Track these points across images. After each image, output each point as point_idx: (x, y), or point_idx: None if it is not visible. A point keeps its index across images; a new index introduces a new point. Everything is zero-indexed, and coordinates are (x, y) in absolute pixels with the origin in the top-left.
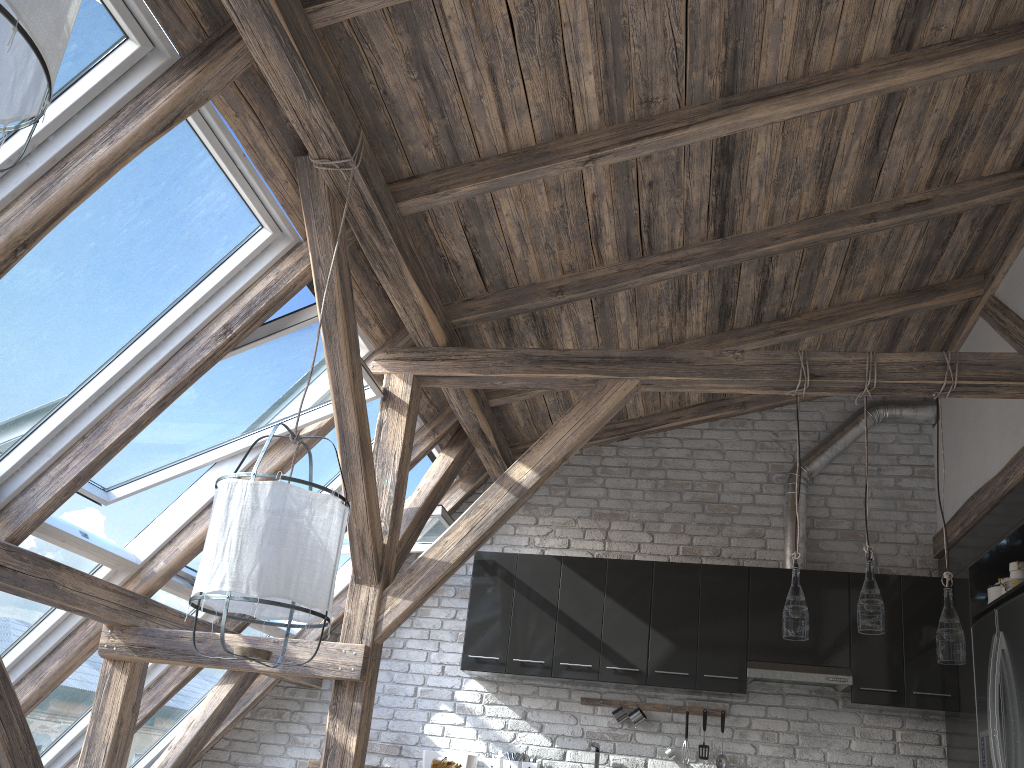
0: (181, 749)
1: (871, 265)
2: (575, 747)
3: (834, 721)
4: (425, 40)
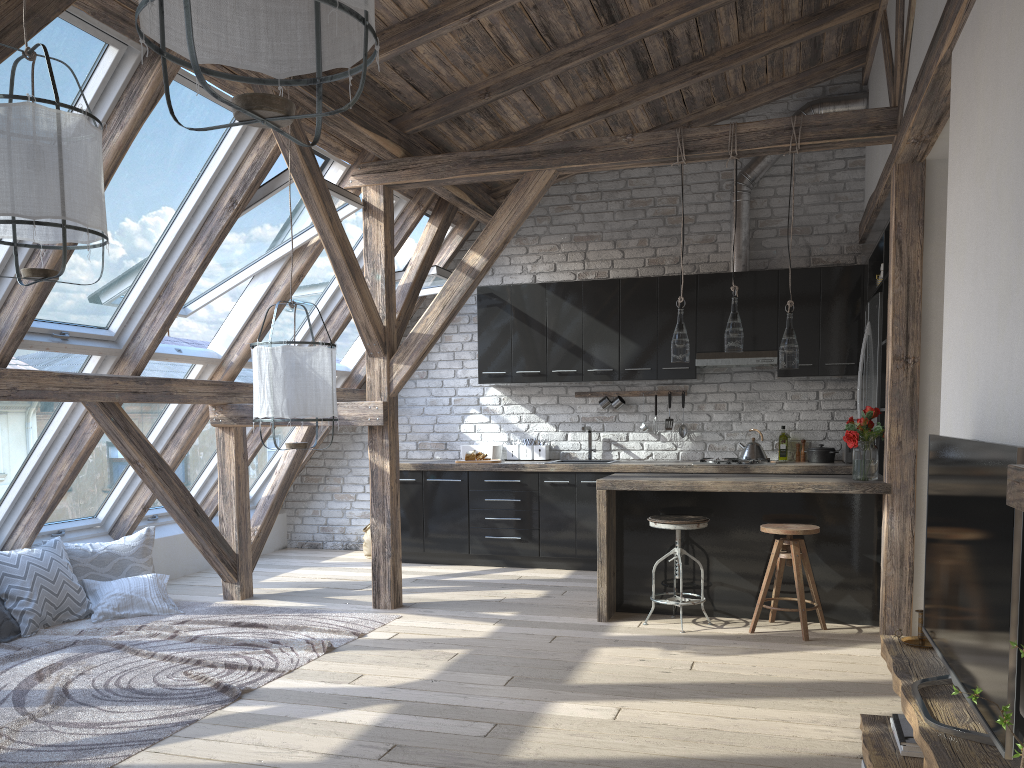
0: (283, 473)
1: (764, 7)
2: (574, 430)
3: (771, 389)
4: None
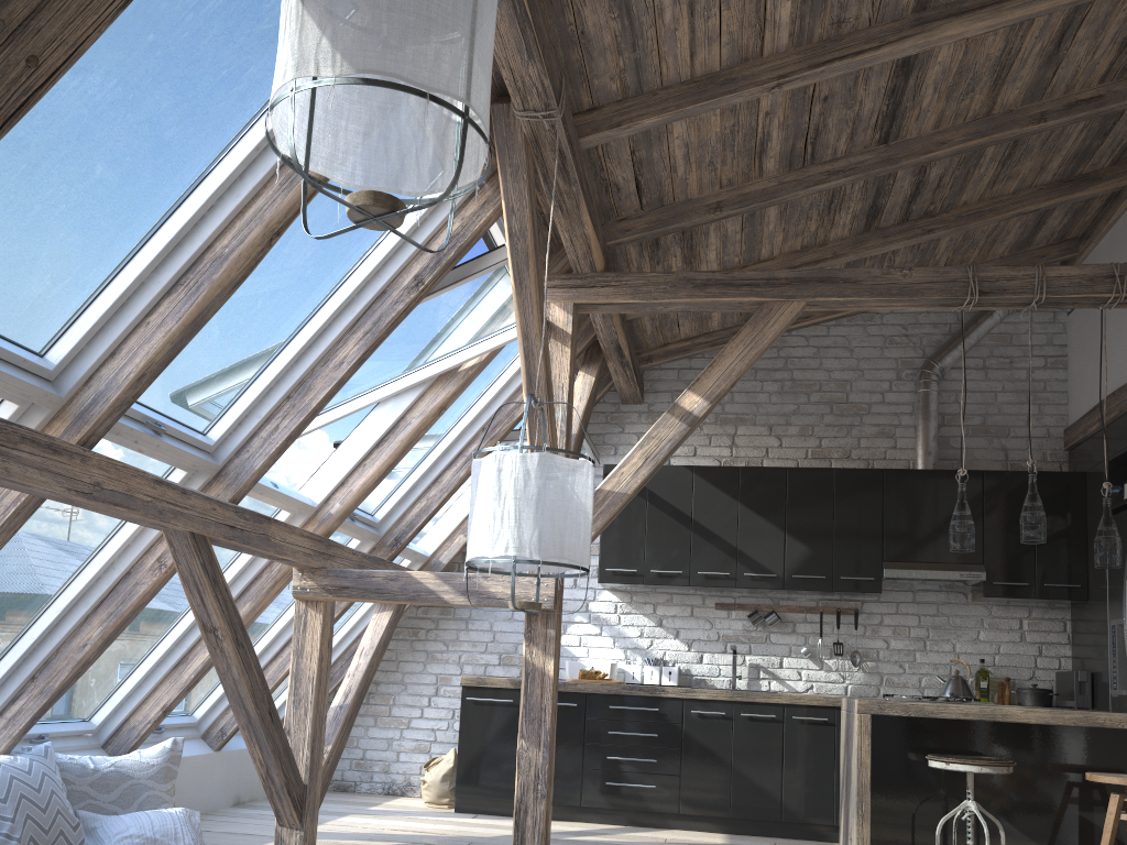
0: (360, 676)
1: (1029, 159)
2: (711, 650)
3: (963, 614)
4: None
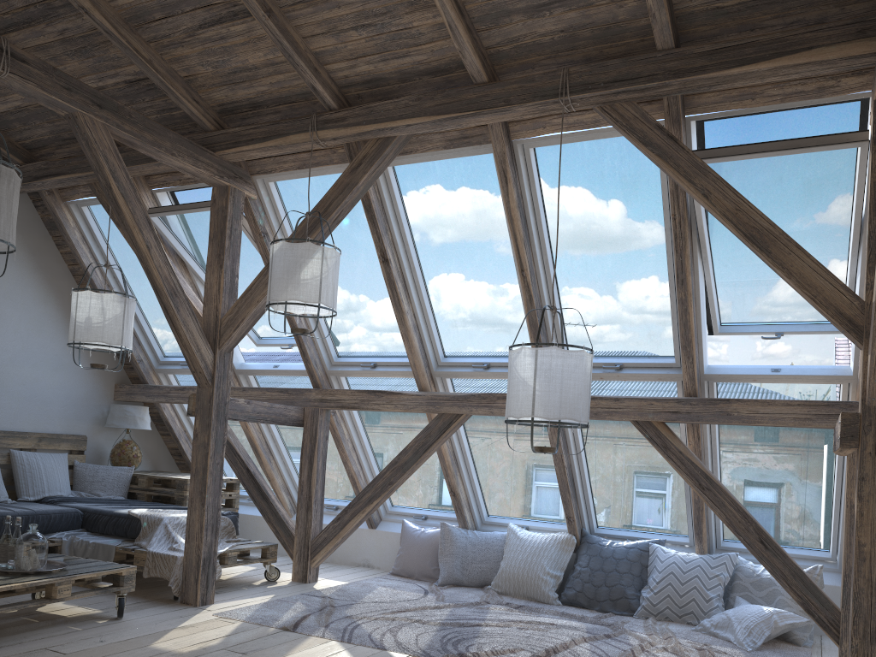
0: None
1: None
2: None
3: None
4: (515, 6)
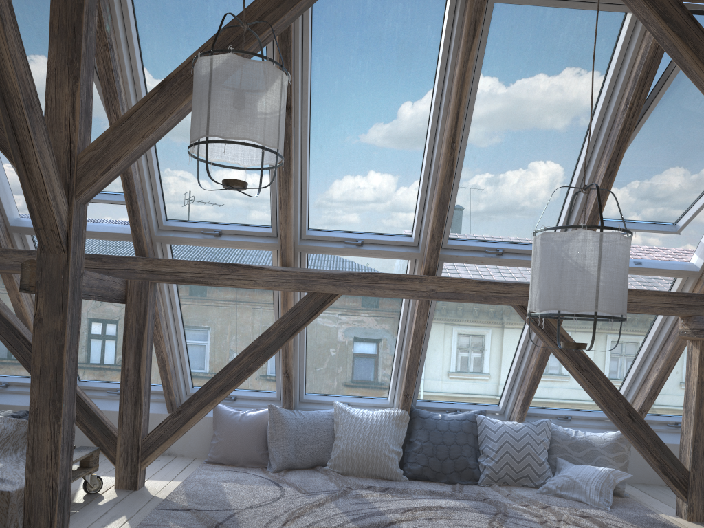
0: None
1: None
2: None
3: None
4: None
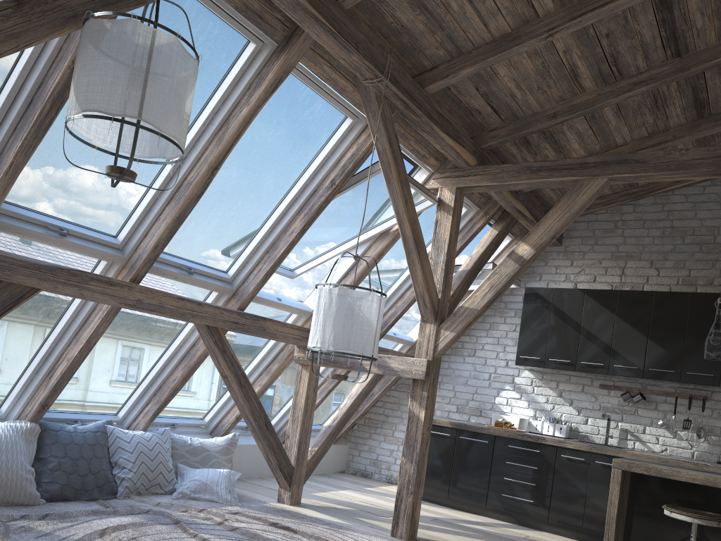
0: (344, 410)
1: None
2: (594, 416)
3: None
4: None
